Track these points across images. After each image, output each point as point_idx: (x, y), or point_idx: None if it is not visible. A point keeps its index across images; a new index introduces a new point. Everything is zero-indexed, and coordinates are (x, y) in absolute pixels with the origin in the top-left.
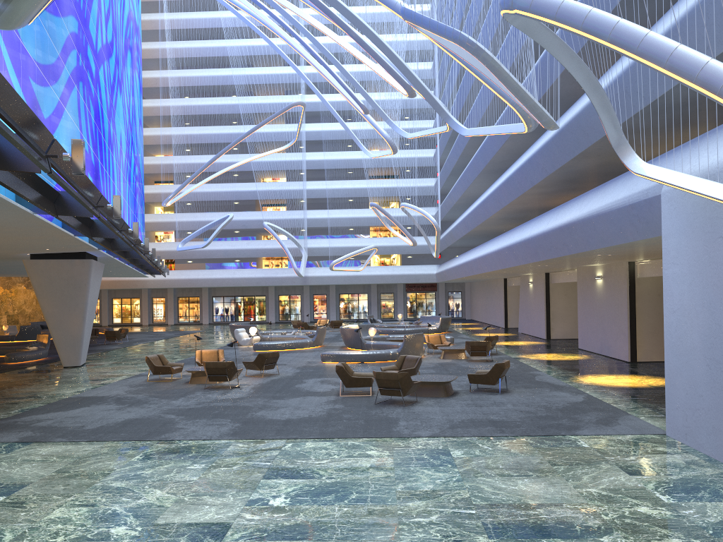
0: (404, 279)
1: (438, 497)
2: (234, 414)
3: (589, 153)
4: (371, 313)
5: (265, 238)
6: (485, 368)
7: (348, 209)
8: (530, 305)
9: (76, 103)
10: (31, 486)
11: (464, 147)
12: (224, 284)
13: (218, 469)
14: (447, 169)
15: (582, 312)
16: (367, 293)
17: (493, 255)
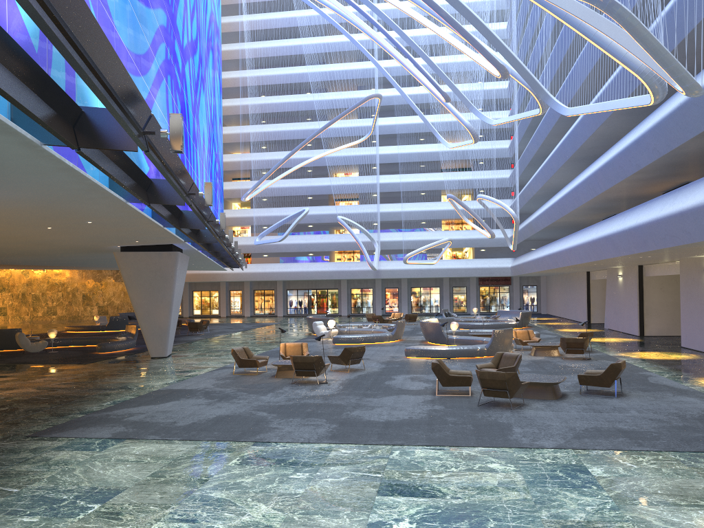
0: (477, 272)
1: None
2: (327, 413)
3: None
4: (443, 307)
5: (338, 233)
6: (585, 366)
7: (421, 203)
8: (619, 299)
9: (165, 96)
10: (126, 493)
11: (547, 135)
12: (298, 278)
13: (324, 480)
14: (525, 159)
15: (686, 307)
16: (439, 287)
17: (586, 246)
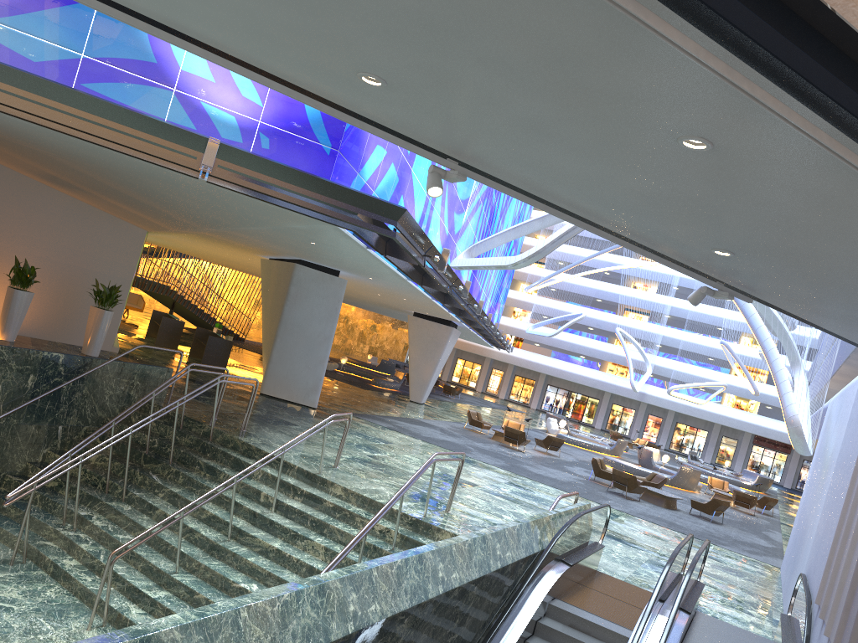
0: (751, 428)
1: None
2: (508, 460)
3: None
4: (705, 453)
5: (618, 343)
6: (735, 514)
7: (711, 338)
8: None
9: (478, 215)
10: (395, 444)
11: None
12: (561, 376)
13: (484, 472)
14: None
15: None
16: (707, 431)
17: None
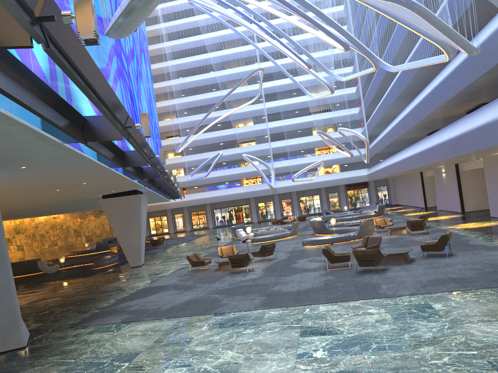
0: (344, 181)
1: (441, 342)
2: (258, 290)
3: (489, 70)
4: (323, 208)
5: (243, 165)
6: (425, 238)
7: (299, 138)
8: (445, 189)
9: (120, 91)
10: (142, 354)
11: (381, 81)
12: (220, 200)
13: (265, 332)
14: (368, 99)
15: (490, 189)
16: (319, 194)
17: (417, 156)
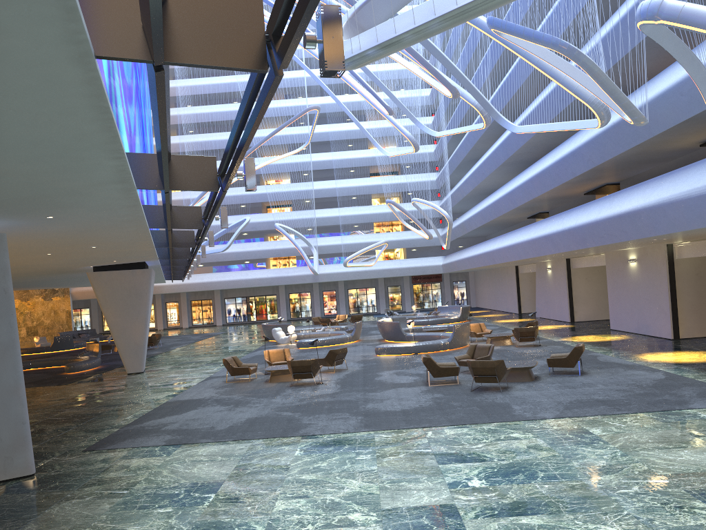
0: (411, 271)
1: (620, 470)
2: (346, 408)
3: None
4: (380, 306)
5: (272, 239)
6: (540, 352)
7: (354, 207)
8: (549, 290)
9: (137, 119)
10: (227, 483)
11: (476, 141)
12: (237, 286)
13: (387, 458)
14: (453, 163)
15: (613, 294)
16: (375, 287)
17: (525, 244)
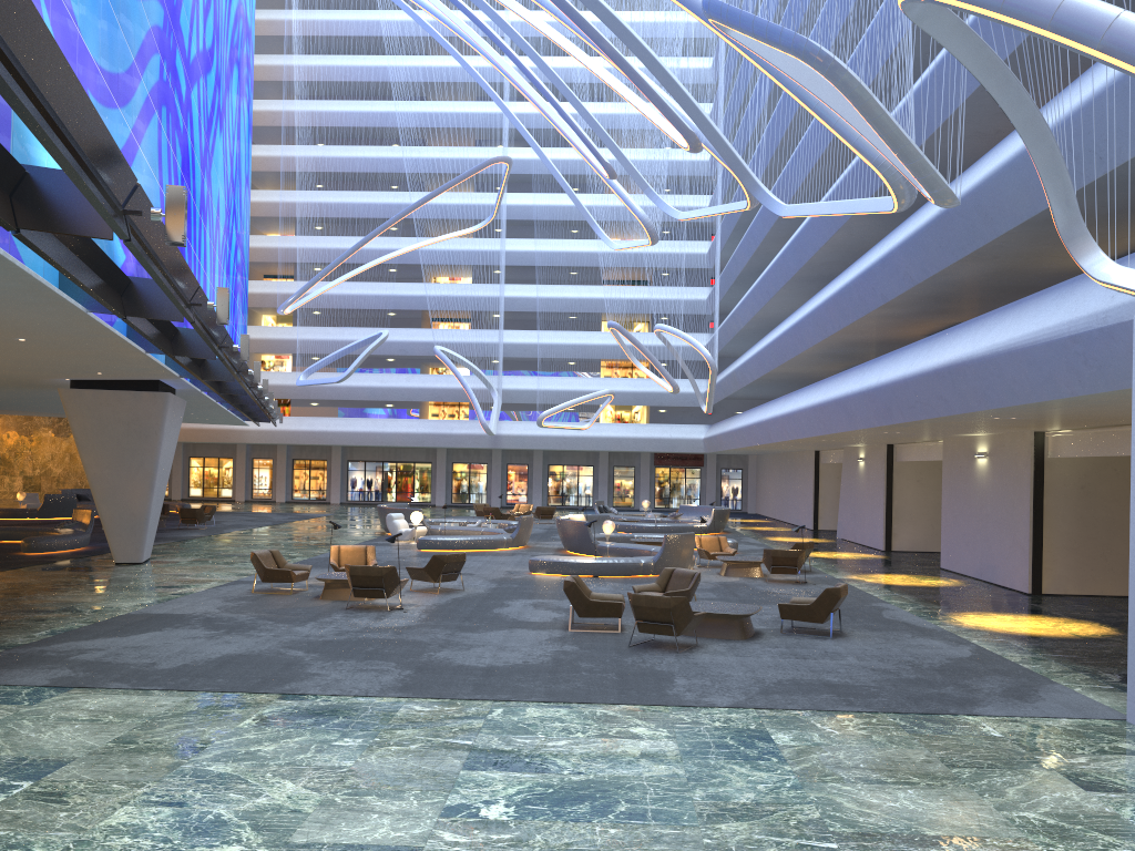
0: (653, 445)
1: (768, 815)
2: (399, 654)
3: (981, 253)
4: (598, 498)
5: (435, 372)
6: (797, 593)
7: (569, 332)
8: (859, 495)
9: (156, 140)
10: (74, 765)
11: (763, 238)
12: (367, 442)
13: (386, 749)
14: (730, 273)
15: (949, 509)
16: (593, 466)
17: (810, 412)
